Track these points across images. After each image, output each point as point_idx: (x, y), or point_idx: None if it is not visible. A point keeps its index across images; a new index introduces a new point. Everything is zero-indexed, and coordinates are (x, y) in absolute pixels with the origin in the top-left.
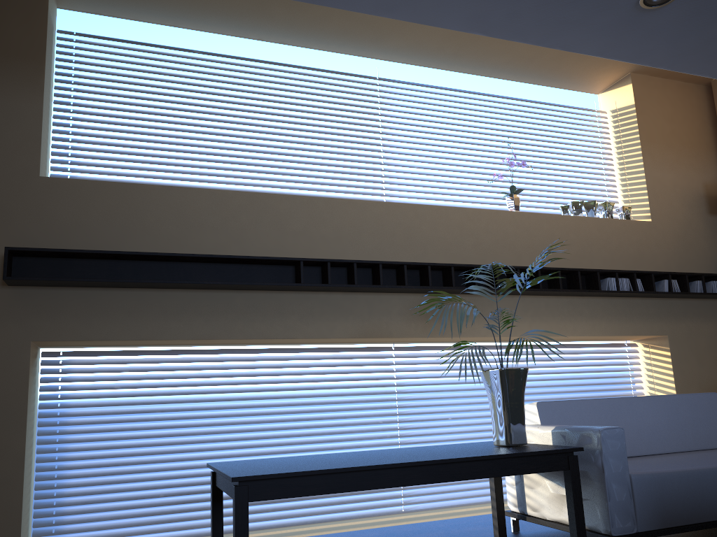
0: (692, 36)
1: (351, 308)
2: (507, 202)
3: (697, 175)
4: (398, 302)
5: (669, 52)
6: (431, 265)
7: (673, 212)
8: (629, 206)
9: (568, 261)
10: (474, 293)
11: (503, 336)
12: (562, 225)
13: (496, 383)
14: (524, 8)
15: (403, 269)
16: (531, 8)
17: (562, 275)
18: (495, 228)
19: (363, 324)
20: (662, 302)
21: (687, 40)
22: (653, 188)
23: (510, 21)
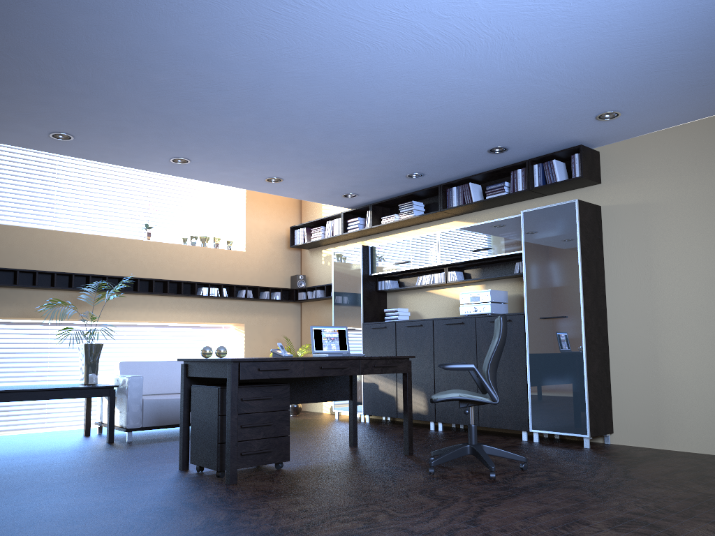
0: (213, 174)
1: (15, 298)
2: (143, 233)
3: (283, 223)
4: (51, 295)
5: (206, 177)
6: (75, 274)
7: (262, 246)
8: (231, 241)
9: (181, 274)
10: (82, 299)
11: (127, 320)
12: (180, 251)
13: (82, 351)
14: (108, 155)
15: (54, 276)
16: (112, 155)
17: (174, 283)
18: (130, 251)
19: (23, 308)
20: (244, 303)
21: (212, 175)
22: (250, 230)
23: (103, 158)
